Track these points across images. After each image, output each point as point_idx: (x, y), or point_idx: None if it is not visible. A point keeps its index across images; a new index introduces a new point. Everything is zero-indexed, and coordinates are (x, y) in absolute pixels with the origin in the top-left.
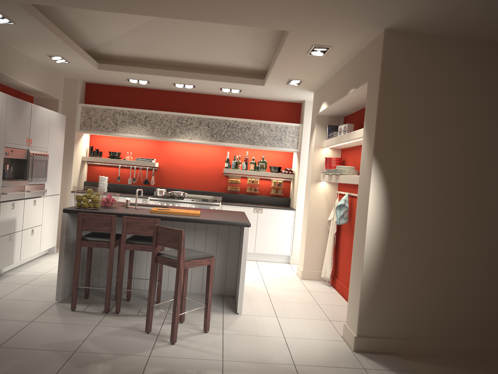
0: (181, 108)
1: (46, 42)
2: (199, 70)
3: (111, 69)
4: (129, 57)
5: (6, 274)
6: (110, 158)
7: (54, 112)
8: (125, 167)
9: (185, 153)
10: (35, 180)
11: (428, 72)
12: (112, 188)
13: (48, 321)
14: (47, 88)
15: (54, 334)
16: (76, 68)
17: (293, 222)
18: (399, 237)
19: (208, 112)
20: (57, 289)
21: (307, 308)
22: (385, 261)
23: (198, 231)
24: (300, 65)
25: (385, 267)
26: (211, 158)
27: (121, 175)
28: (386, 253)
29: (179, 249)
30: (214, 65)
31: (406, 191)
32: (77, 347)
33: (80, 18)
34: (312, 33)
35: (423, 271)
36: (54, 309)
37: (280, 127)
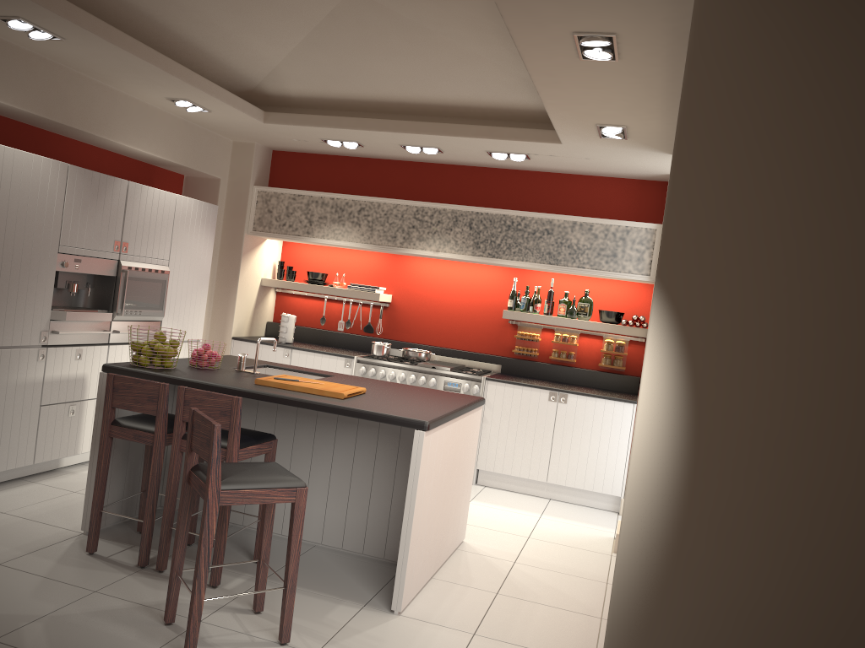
0: (428, 194)
1: (139, 72)
2: (443, 119)
3: (284, 122)
4: (316, 98)
5: (68, 470)
6: (307, 282)
7: (187, 199)
8: (335, 301)
9: (440, 279)
10: (135, 313)
11: (818, 70)
12: (309, 337)
13: (27, 568)
14: (192, 159)
15: (3, 596)
16: (233, 123)
17: (632, 428)
18: (718, 495)
19: (478, 200)
20: (85, 510)
21: (567, 623)
22: (676, 553)
23: (362, 429)
24: (592, 90)
25: (677, 568)
26: (488, 291)
27: (328, 313)
28: (681, 533)
29: (209, 463)
30: (466, 105)
31: (743, 378)
32: (8, 631)
33: (194, 26)
34: (547, 2)
35: (783, 592)
36: (63, 547)
37: (614, 231)
